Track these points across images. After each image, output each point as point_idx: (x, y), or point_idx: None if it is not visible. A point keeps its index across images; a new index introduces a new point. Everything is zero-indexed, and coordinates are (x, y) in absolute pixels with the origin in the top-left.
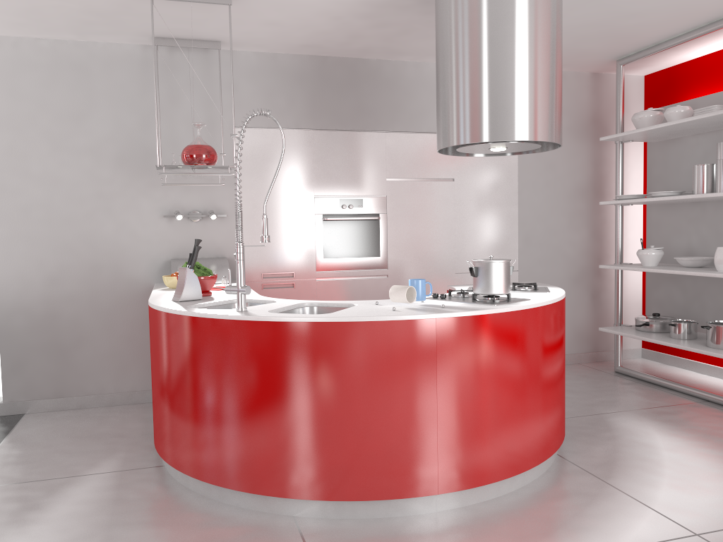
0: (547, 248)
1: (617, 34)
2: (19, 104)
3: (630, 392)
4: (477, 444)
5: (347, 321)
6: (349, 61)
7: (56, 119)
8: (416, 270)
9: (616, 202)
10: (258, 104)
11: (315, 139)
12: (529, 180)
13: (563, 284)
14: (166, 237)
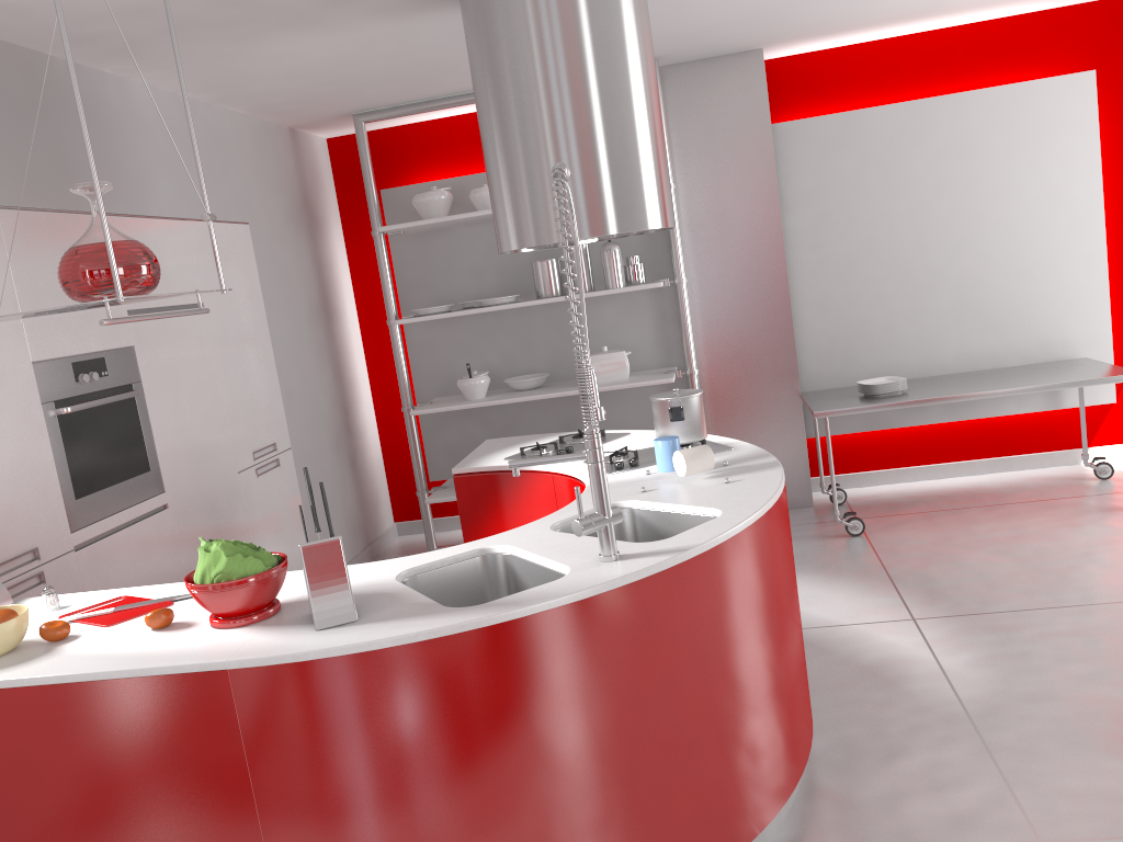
0: (307, 403)
1: (426, 81)
2: None
3: None
4: None
5: (771, 506)
6: (24, 54)
7: None
8: (198, 482)
9: (431, 318)
10: None
11: (7, 229)
12: (272, 298)
13: (329, 456)
14: None
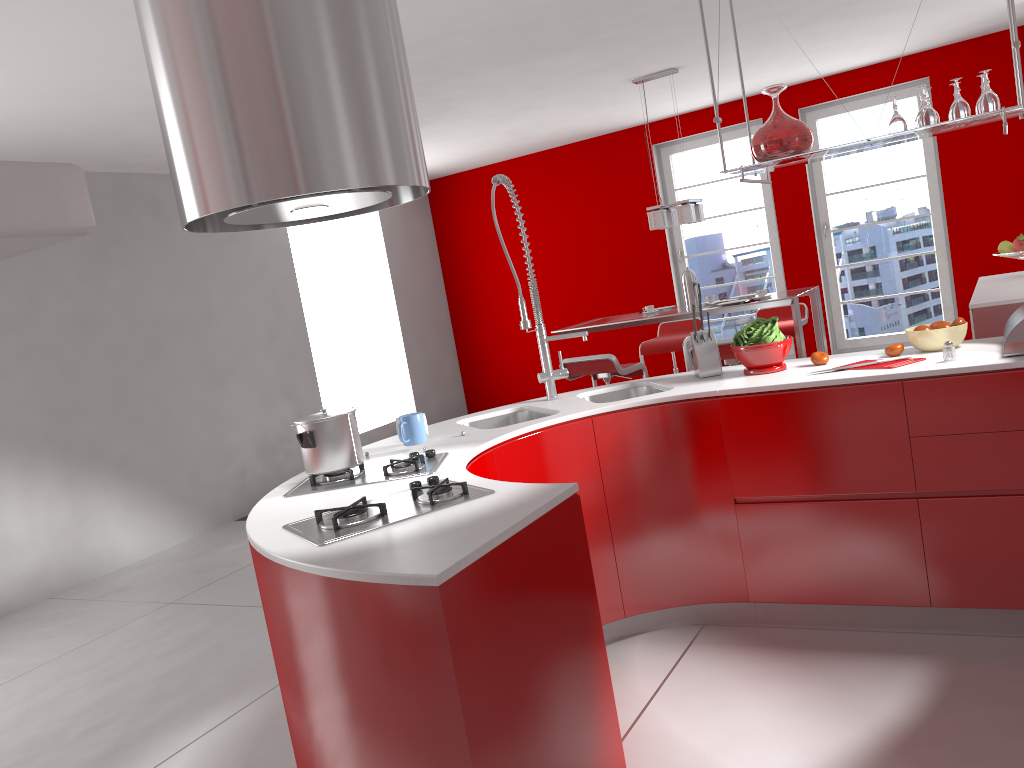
0: None
1: None
2: None
3: None
4: None
5: None
6: None
7: None
8: None
9: None
10: None
11: None
12: None
13: None
14: None
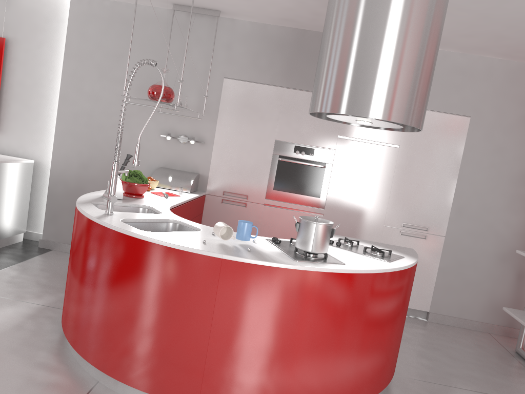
0: (479, 222)
1: None
2: (84, 43)
3: (508, 375)
4: (243, 377)
5: (151, 241)
6: None
7: (105, 56)
8: (349, 215)
9: None
10: (245, 62)
11: (285, 95)
12: (473, 158)
13: (488, 259)
14: (161, 151)
